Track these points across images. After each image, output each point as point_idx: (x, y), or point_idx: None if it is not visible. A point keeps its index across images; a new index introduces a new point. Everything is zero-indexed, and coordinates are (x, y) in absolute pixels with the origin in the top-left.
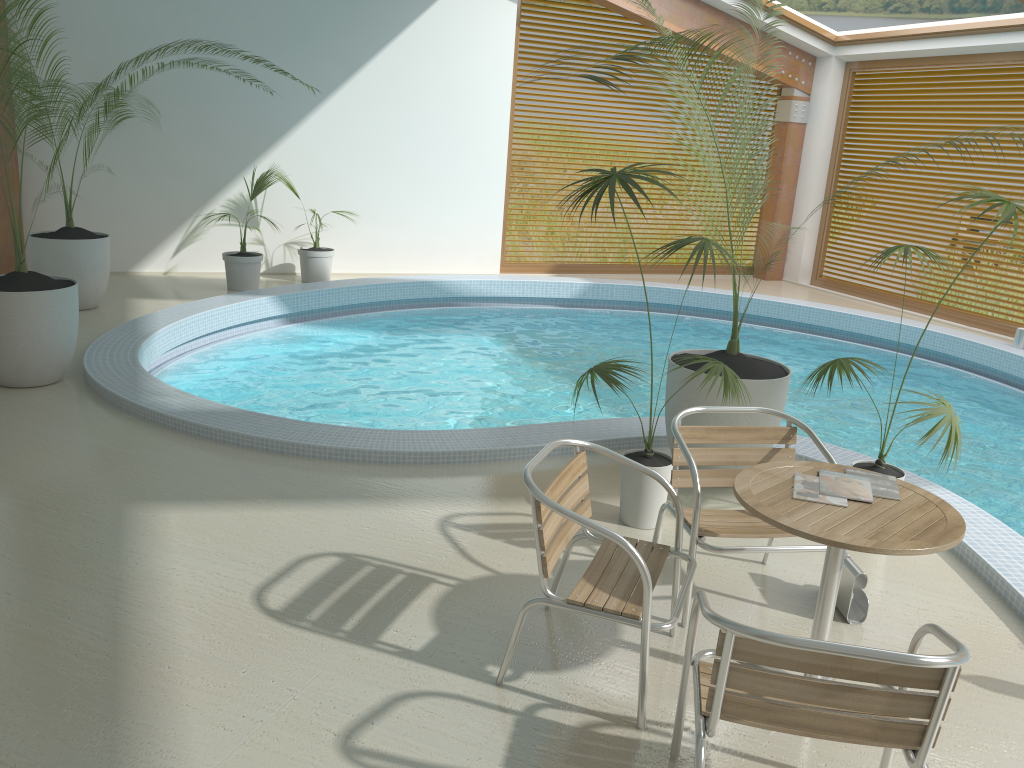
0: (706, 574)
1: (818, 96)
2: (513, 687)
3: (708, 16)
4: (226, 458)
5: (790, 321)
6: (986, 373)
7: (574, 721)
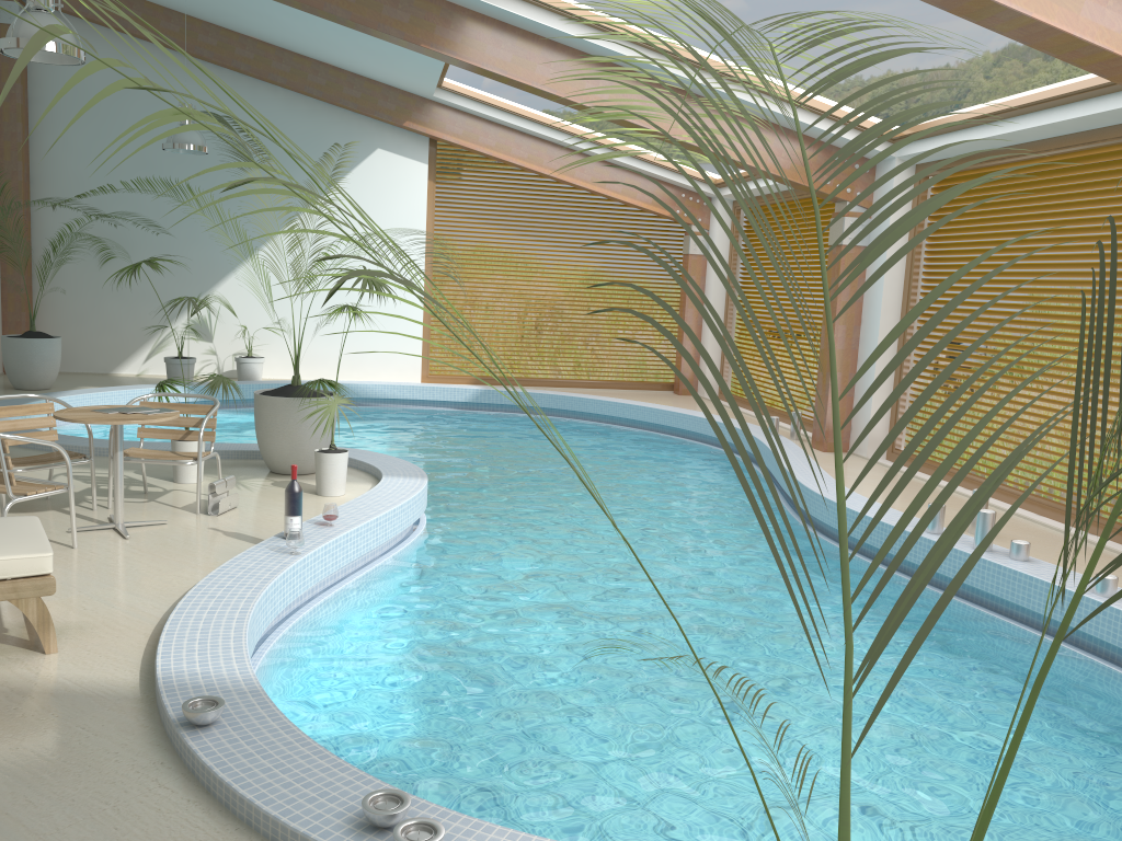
0: (173, 497)
1: (712, 231)
2: None
3: (598, 167)
4: None
5: (642, 421)
6: (752, 457)
7: None
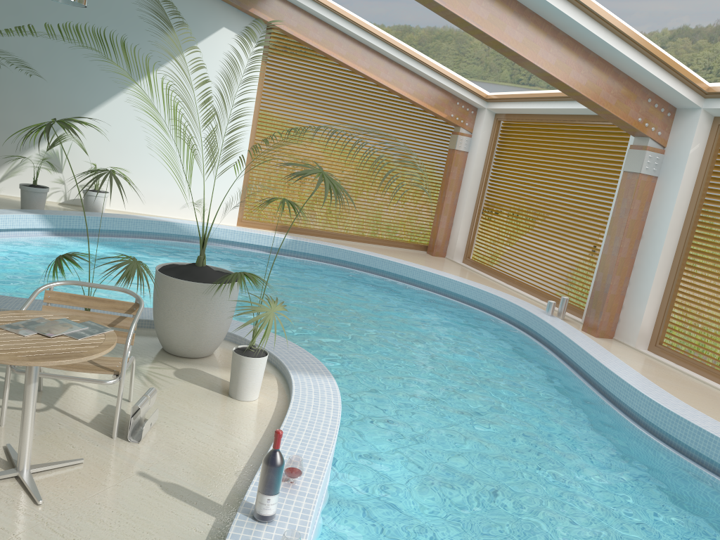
0: (74, 401)
1: (476, 134)
2: None
3: (398, 71)
4: None
5: (421, 281)
6: (527, 330)
7: None
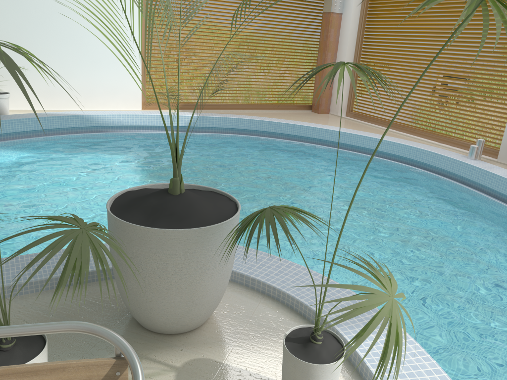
0: None
1: None
2: None
3: None
4: None
5: (327, 140)
6: (450, 176)
7: None
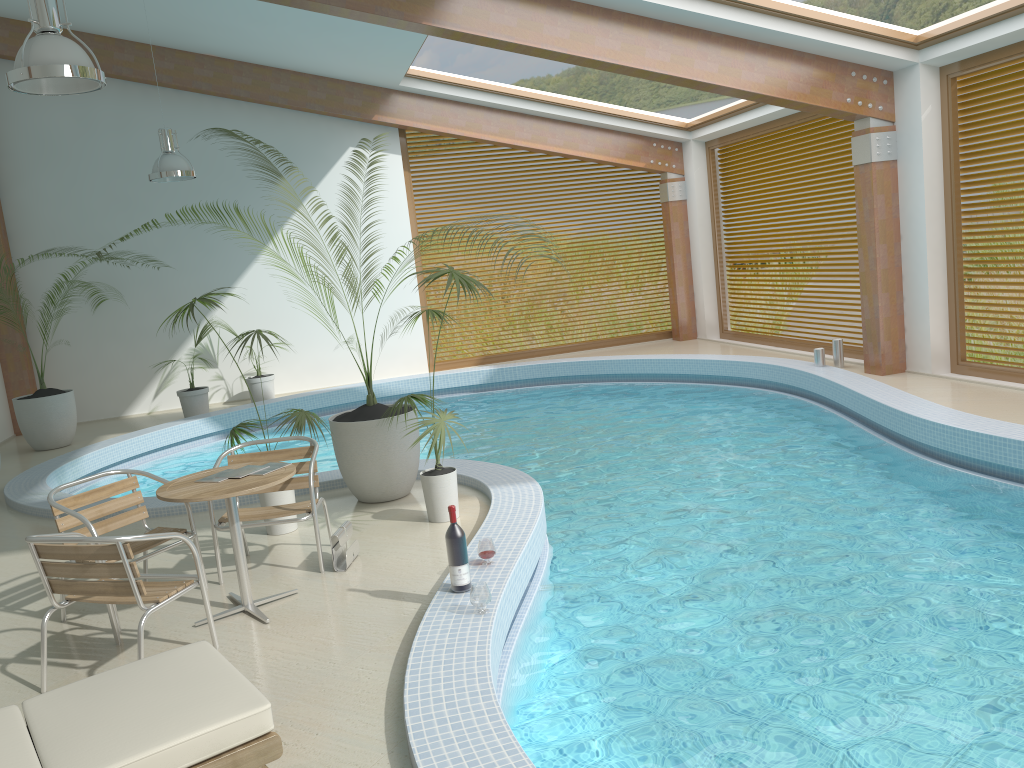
0: (281, 555)
1: (689, 175)
2: (70, 622)
3: (568, 130)
4: (46, 527)
5: (664, 374)
6: (800, 392)
7: (84, 633)
